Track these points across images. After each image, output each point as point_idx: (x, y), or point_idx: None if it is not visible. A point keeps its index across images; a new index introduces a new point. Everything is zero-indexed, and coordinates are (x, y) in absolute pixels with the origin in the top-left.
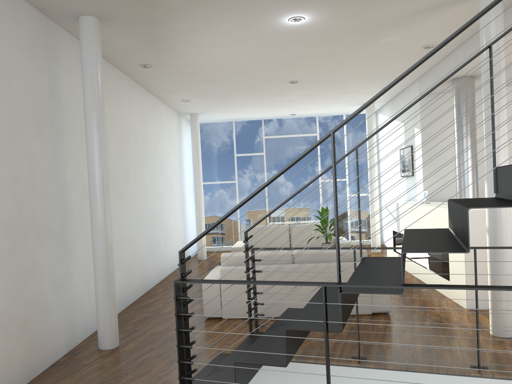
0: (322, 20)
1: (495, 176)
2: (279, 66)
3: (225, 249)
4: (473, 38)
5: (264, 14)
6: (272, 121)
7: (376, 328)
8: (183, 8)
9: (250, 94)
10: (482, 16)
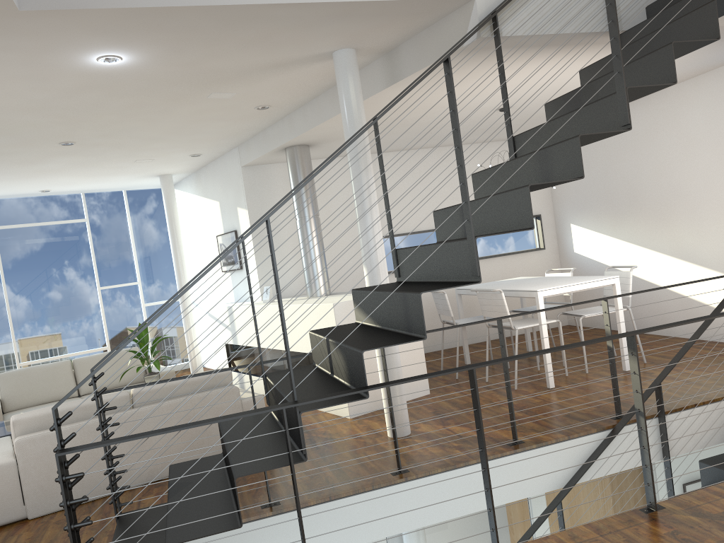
0: (145, 64)
1: (396, 259)
2: (54, 120)
3: None
4: (313, 102)
5: (64, 46)
6: (6, 201)
7: None
8: None
9: None
10: (341, 81)
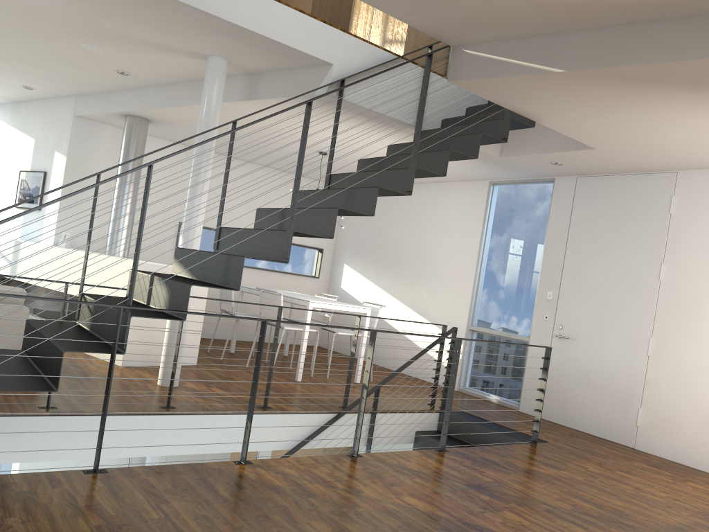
0: None
1: (219, 234)
2: None
3: None
4: (170, 86)
5: None
6: None
7: None
8: None
9: None
10: (209, 81)
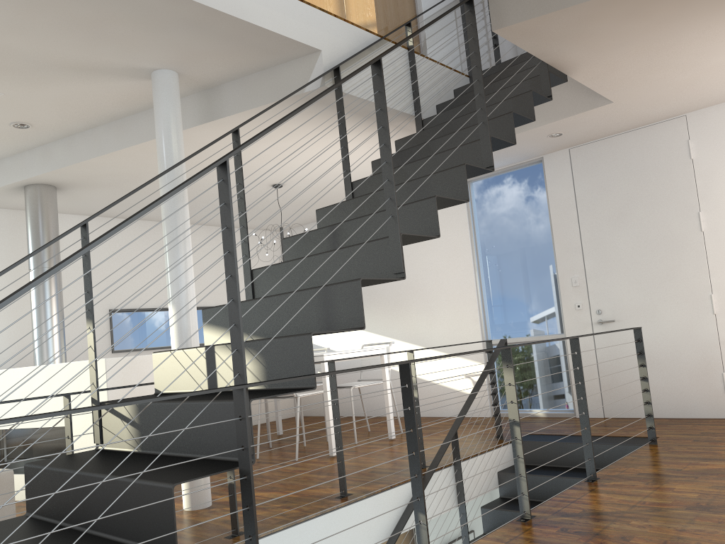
0: None
1: (252, 280)
2: None
3: None
4: (87, 133)
5: None
6: None
7: None
8: None
9: None
10: (162, 101)
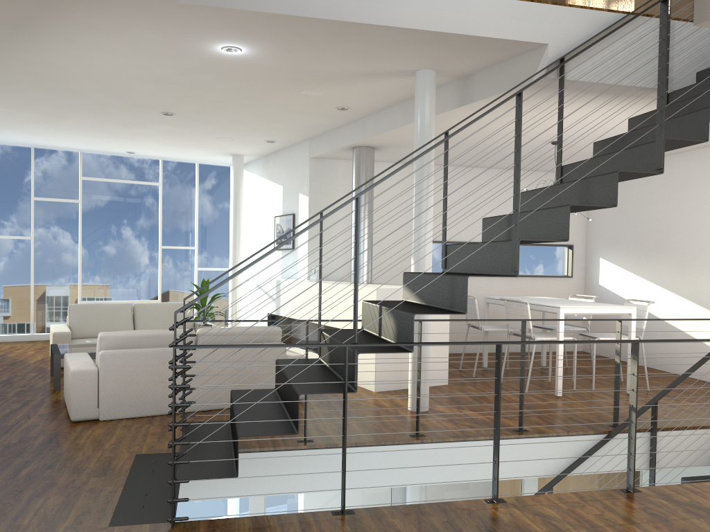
0: (258, 57)
1: (445, 252)
2: (166, 92)
3: (8, 339)
4: (387, 110)
5: (200, 34)
6: (95, 156)
7: (300, 414)
8: (105, 1)
9: (94, 117)
10: (419, 96)
